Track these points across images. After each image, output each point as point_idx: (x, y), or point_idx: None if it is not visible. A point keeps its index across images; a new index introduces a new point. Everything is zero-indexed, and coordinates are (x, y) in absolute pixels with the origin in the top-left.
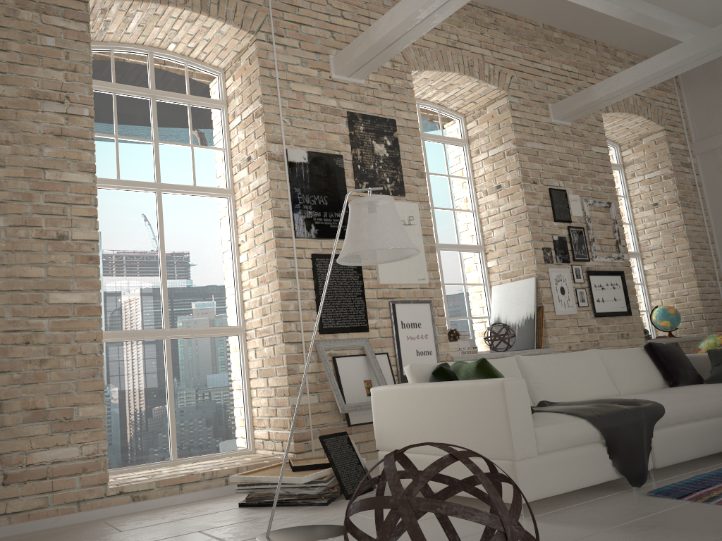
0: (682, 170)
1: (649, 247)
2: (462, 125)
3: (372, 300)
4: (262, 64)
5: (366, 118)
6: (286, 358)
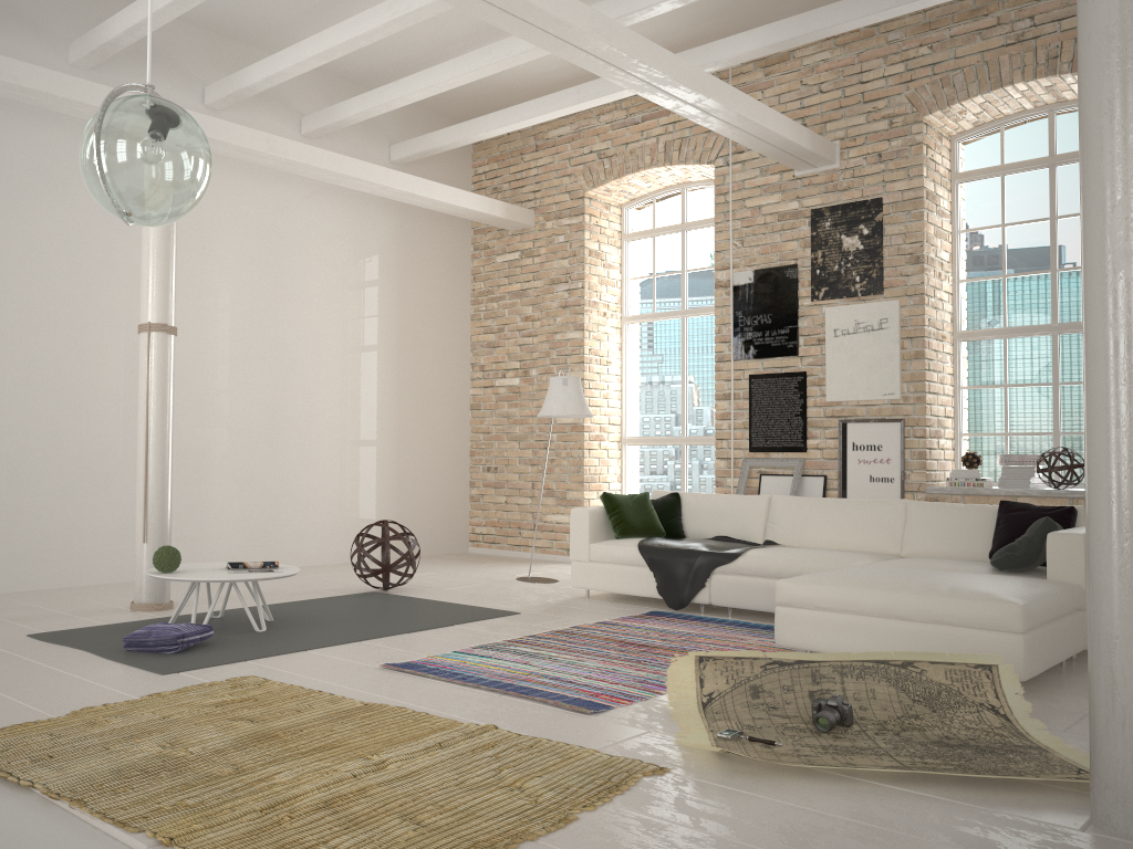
0: None
1: None
2: None
3: (817, 419)
4: (717, 192)
5: (835, 210)
6: (715, 472)
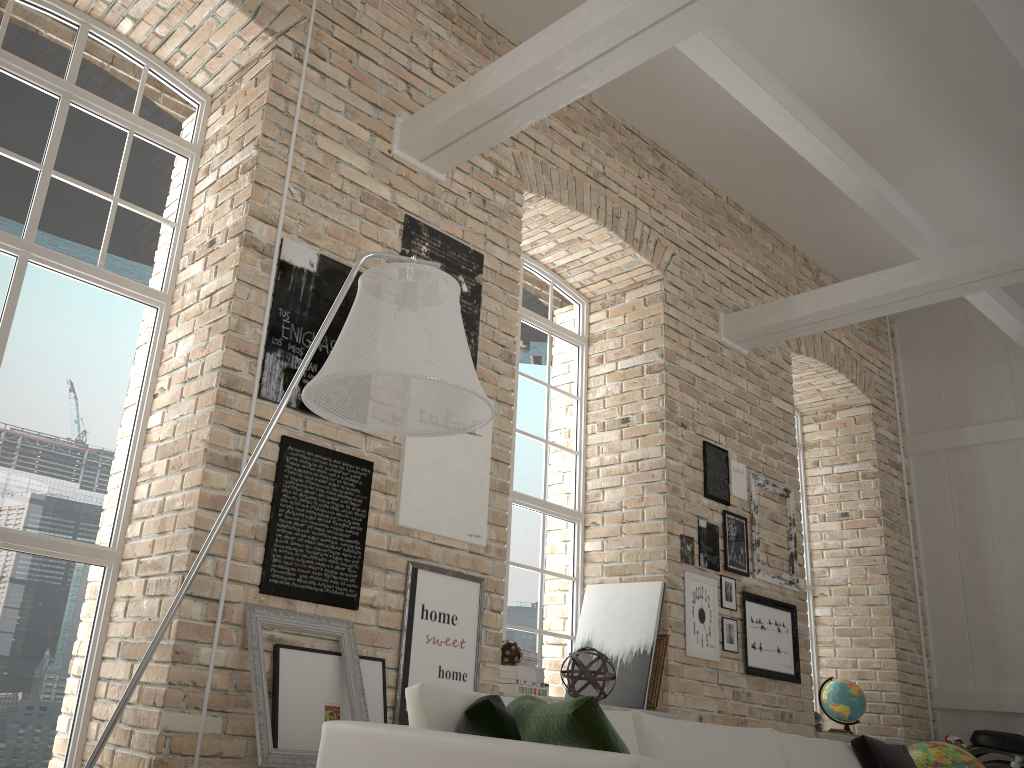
0: (890, 471)
1: (826, 580)
2: (584, 313)
3: (378, 552)
4: (276, 87)
5: (435, 236)
6: (177, 627)
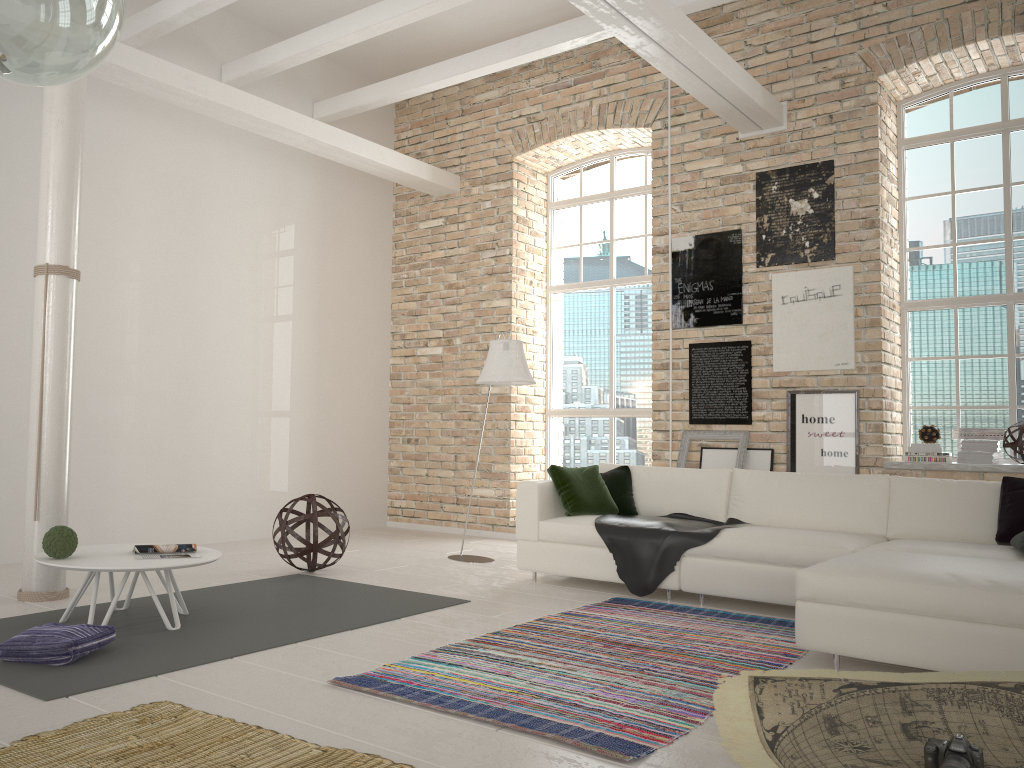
0: None
1: None
2: None
3: (763, 390)
4: (655, 156)
5: (783, 173)
6: (652, 445)
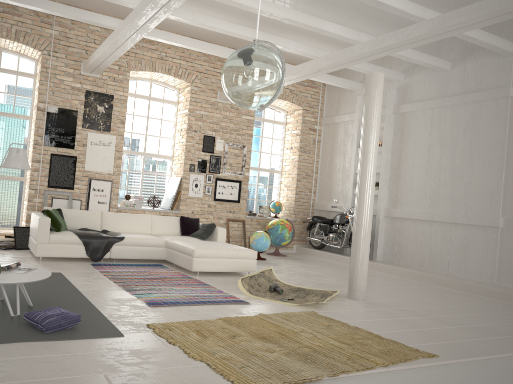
0: (308, 132)
1: (285, 169)
2: (177, 94)
3: (79, 176)
4: (43, 66)
5: (96, 94)
6: (28, 195)
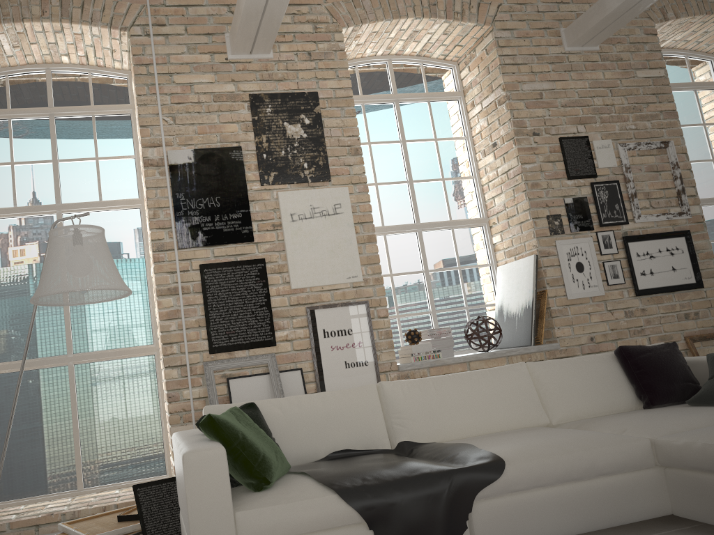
0: None
1: None
2: (456, 74)
3: (283, 308)
4: (137, 62)
5: (275, 98)
6: (166, 385)
